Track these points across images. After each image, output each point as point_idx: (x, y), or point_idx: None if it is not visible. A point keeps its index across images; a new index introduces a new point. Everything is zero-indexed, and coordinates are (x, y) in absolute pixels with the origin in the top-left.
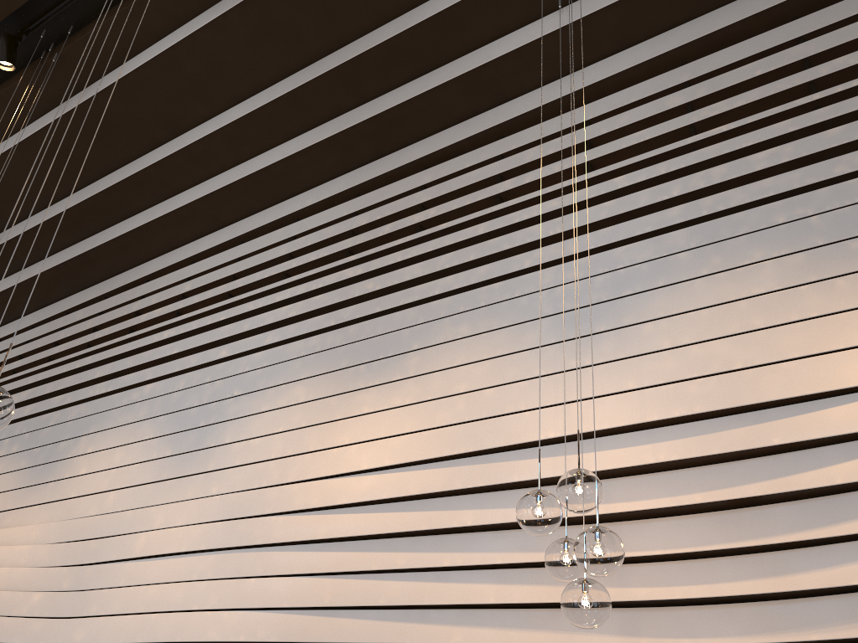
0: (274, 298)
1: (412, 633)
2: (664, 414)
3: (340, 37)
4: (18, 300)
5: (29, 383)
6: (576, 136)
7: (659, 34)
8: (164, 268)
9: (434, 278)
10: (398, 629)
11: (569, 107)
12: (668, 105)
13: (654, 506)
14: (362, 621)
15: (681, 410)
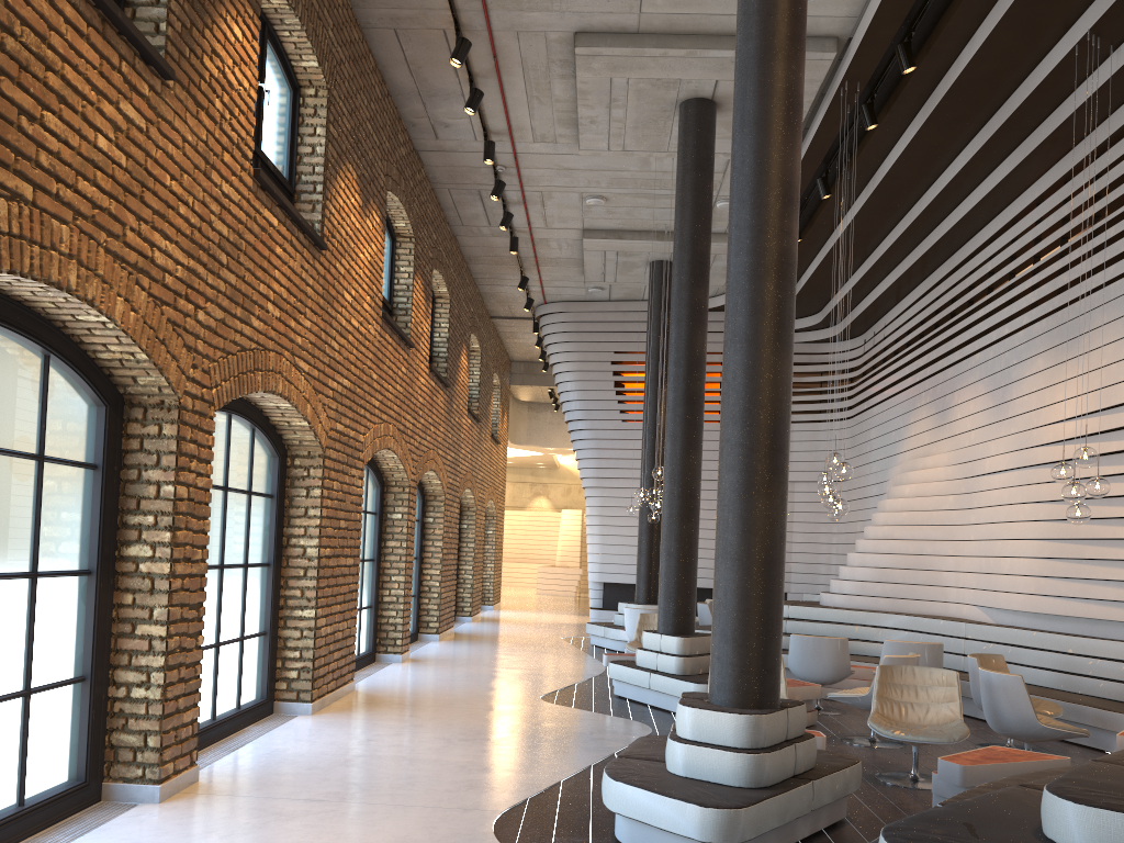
0: (1024, 286)
1: (1104, 512)
2: None
3: (993, 106)
4: (905, 283)
5: (925, 350)
6: None
7: None
8: (975, 249)
9: (1096, 269)
10: (1098, 510)
11: None
12: None
13: None
14: None
15: None
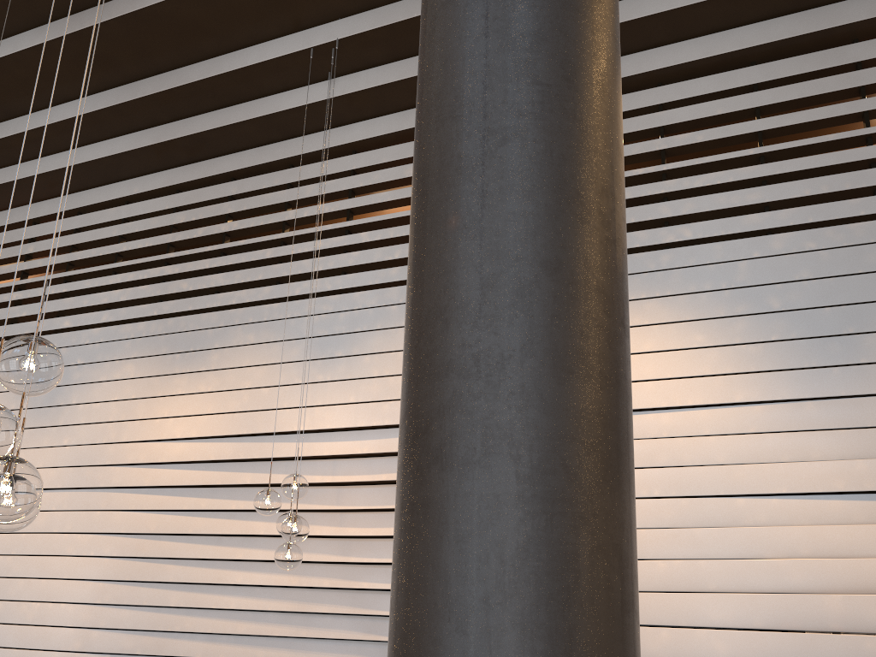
0: (108, 280)
1: (211, 552)
2: (368, 423)
3: (154, 67)
4: None
5: None
6: (343, 182)
7: (405, 109)
8: (7, 224)
9: (234, 287)
10: (201, 549)
11: (341, 152)
12: (405, 174)
13: (360, 479)
14: (177, 543)
15: (378, 421)
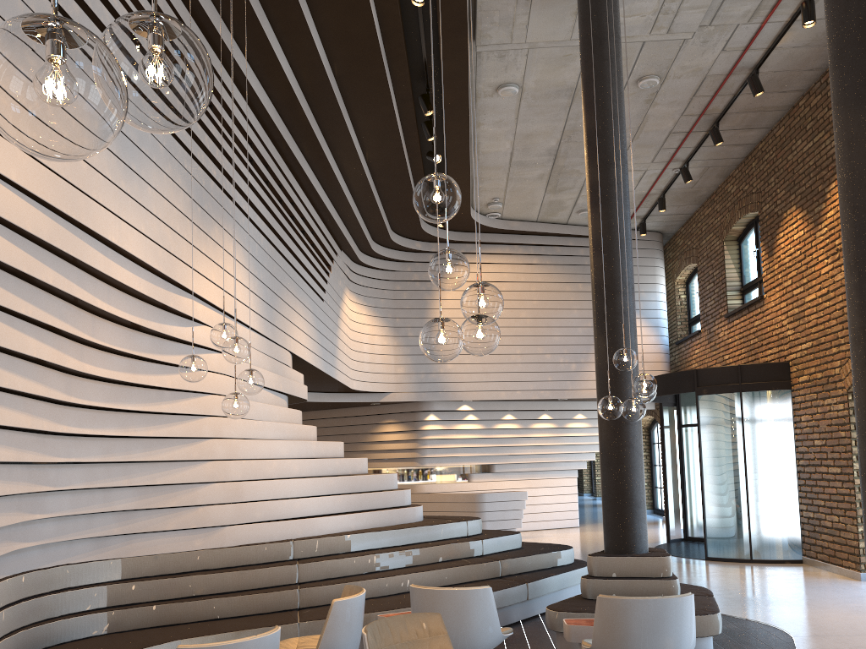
0: None
1: None
2: (152, 263)
3: None
4: None
5: None
6: None
7: None
8: None
9: None
10: None
11: None
12: None
13: (124, 317)
14: None
15: (157, 265)
